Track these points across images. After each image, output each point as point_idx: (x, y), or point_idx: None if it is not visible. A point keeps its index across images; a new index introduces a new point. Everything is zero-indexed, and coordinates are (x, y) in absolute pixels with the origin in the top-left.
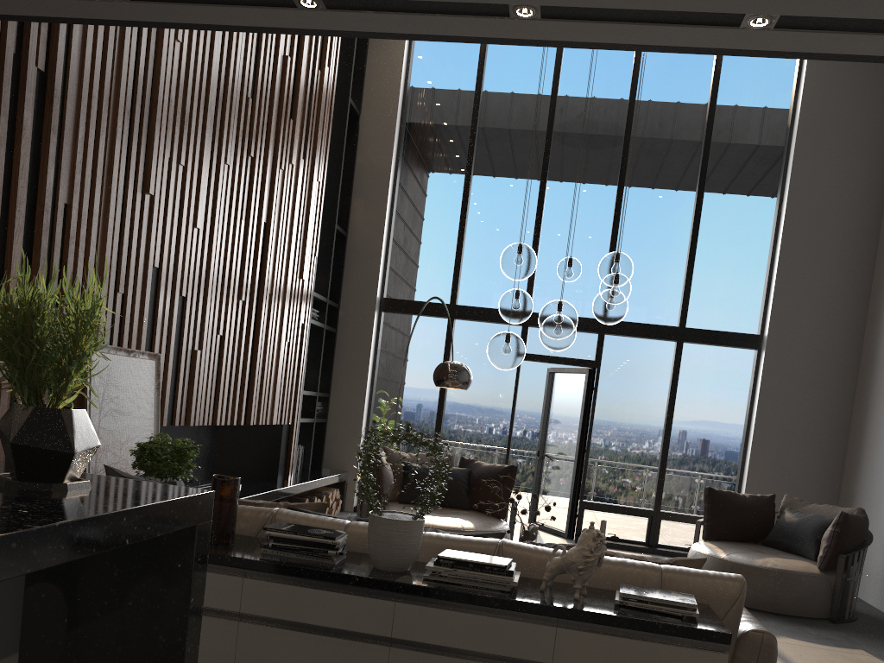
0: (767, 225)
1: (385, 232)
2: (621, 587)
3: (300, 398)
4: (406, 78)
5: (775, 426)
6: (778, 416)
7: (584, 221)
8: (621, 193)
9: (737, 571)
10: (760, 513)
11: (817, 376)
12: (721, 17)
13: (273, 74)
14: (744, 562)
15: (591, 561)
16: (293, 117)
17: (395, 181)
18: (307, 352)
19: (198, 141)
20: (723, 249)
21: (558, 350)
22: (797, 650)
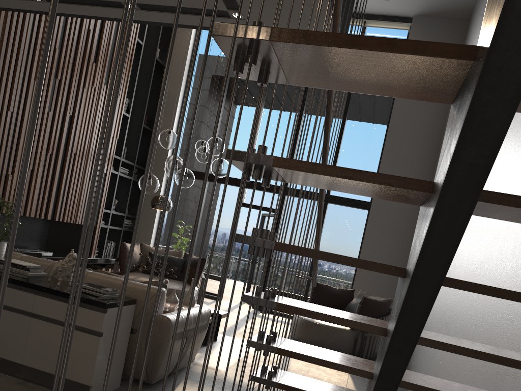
0: (380, 140)
1: (174, 131)
2: (84, 283)
3: (103, 213)
4: (193, 48)
5: (372, 253)
6: (374, 248)
7: (281, 132)
8: (301, 117)
9: (306, 325)
10: (342, 298)
11: (397, 227)
12: (114, 3)
13: (79, 38)
14: (310, 320)
15: (65, 267)
16: (97, 62)
17: (183, 104)
18: (122, 192)
19: (12, 67)
20: (355, 152)
21: (183, 187)
22: (302, 362)
